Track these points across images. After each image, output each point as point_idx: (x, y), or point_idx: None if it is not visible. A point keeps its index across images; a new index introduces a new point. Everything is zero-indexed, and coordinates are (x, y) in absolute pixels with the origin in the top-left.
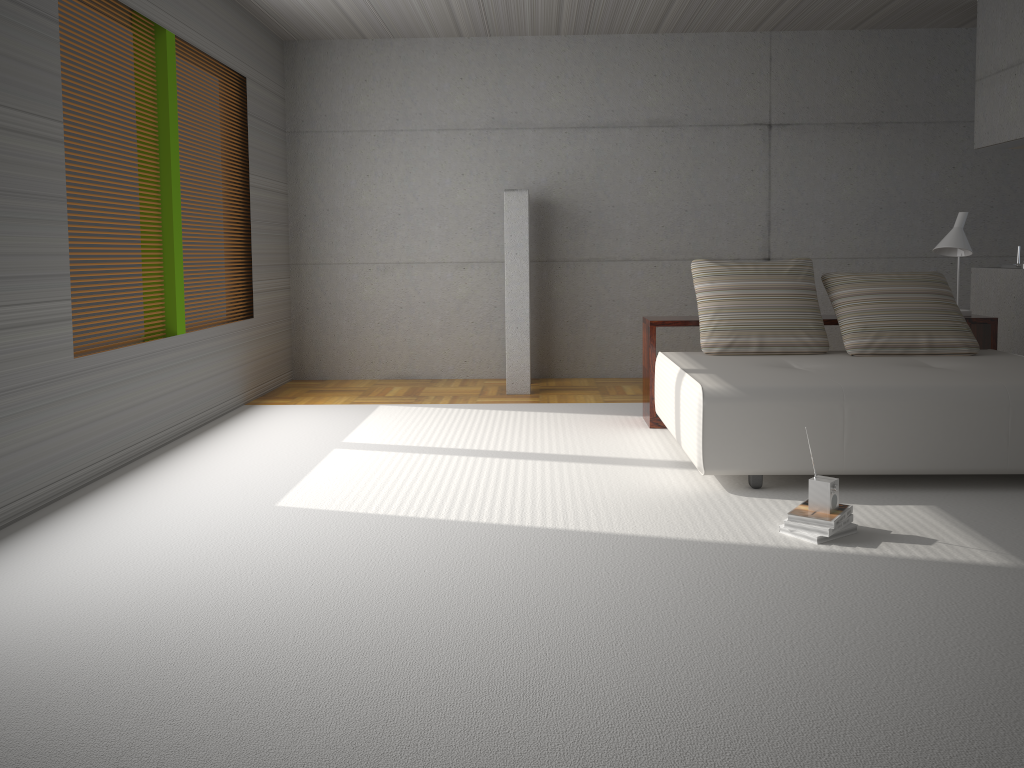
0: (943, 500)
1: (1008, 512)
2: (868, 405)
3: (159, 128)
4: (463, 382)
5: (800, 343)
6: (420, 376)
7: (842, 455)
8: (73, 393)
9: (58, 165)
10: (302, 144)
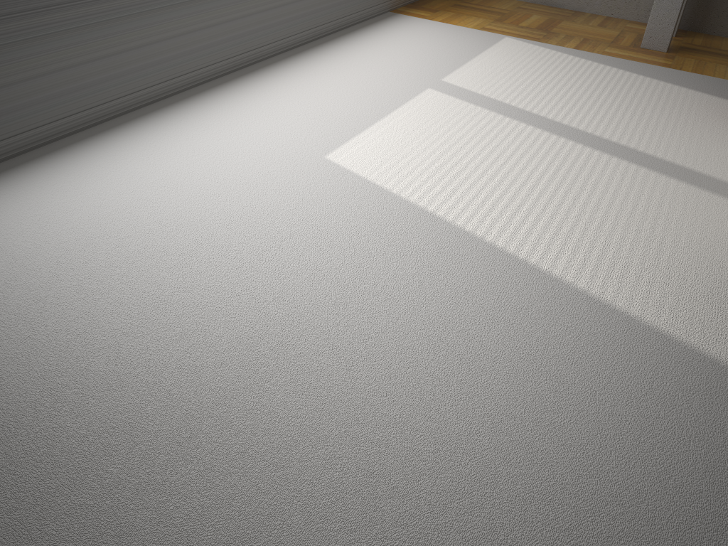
0: None
1: None
2: None
3: None
4: (604, 21)
5: None
6: (565, 6)
7: None
8: (181, 0)
9: None
10: None
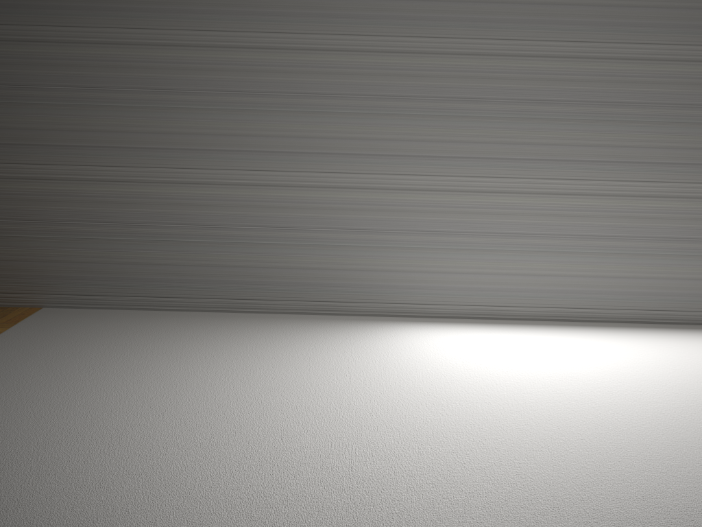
0: None
1: None
2: None
3: None
4: None
5: None
6: None
7: None
8: (697, 253)
9: None
10: None
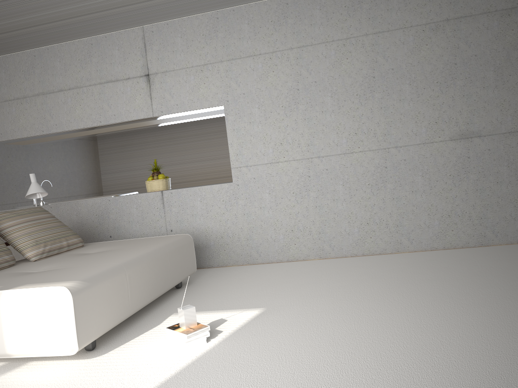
0: (169, 310)
1: (198, 302)
2: (133, 270)
3: None
4: None
5: (4, 260)
6: None
7: (129, 305)
8: None
9: None
10: None
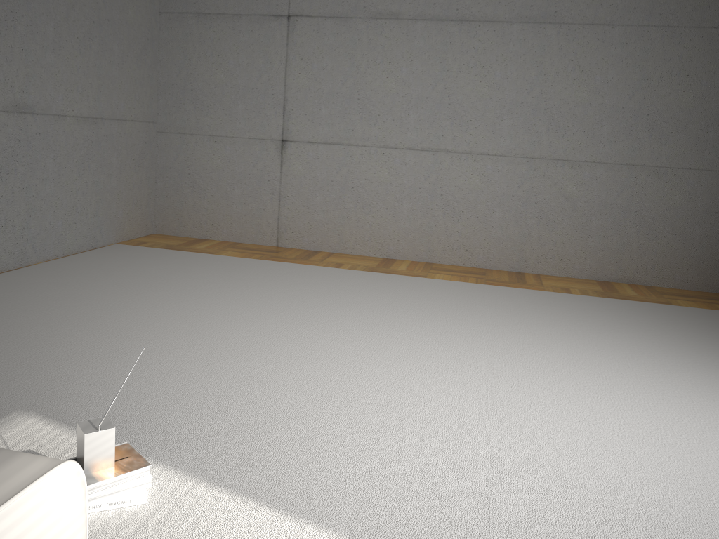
0: None
1: None
2: None
3: None
4: None
5: None
6: None
7: None
8: None
9: None
10: None
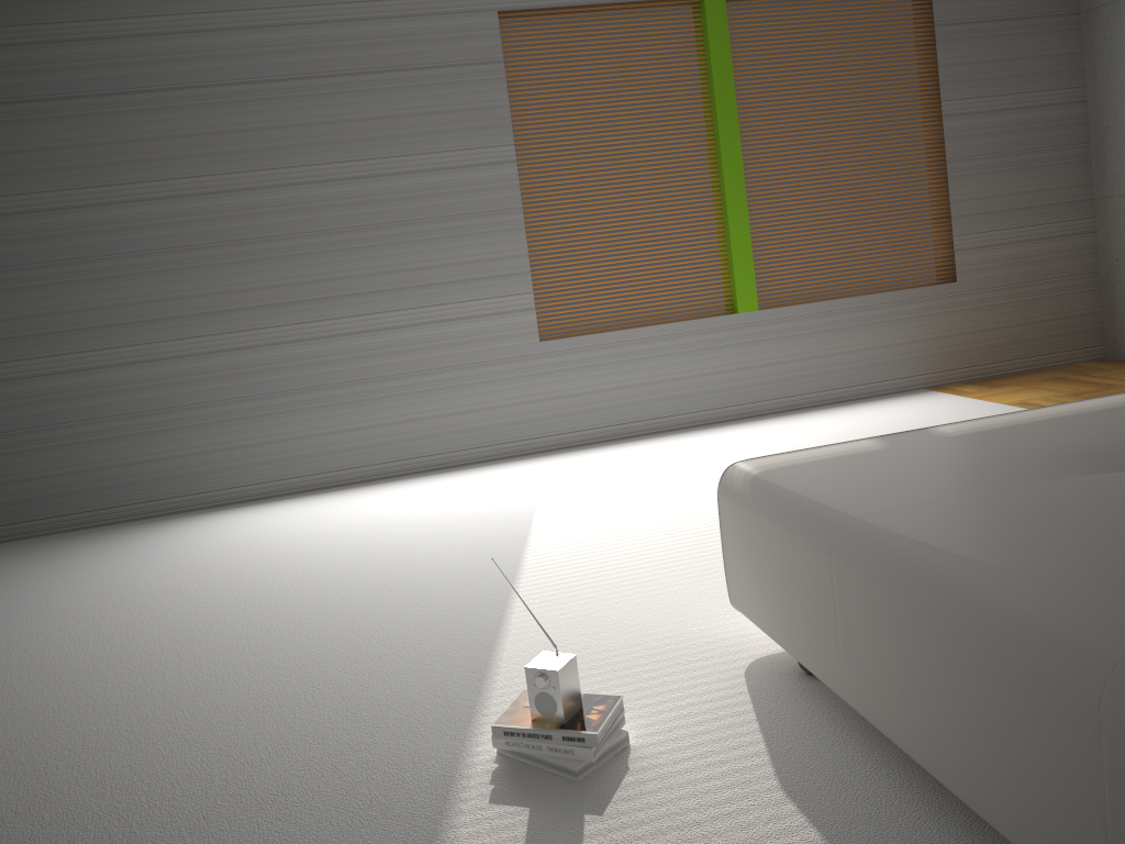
0: None
1: None
2: (857, 580)
3: (710, 101)
4: None
5: None
6: None
7: (840, 670)
8: (540, 370)
9: (508, 182)
10: (1098, 25)
